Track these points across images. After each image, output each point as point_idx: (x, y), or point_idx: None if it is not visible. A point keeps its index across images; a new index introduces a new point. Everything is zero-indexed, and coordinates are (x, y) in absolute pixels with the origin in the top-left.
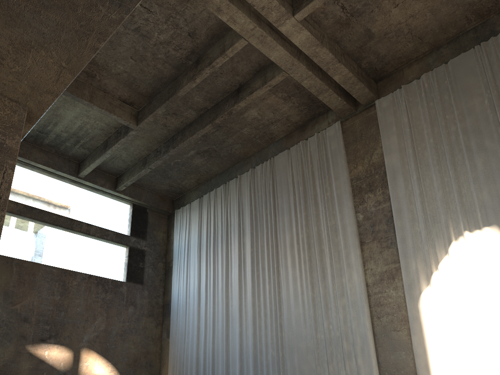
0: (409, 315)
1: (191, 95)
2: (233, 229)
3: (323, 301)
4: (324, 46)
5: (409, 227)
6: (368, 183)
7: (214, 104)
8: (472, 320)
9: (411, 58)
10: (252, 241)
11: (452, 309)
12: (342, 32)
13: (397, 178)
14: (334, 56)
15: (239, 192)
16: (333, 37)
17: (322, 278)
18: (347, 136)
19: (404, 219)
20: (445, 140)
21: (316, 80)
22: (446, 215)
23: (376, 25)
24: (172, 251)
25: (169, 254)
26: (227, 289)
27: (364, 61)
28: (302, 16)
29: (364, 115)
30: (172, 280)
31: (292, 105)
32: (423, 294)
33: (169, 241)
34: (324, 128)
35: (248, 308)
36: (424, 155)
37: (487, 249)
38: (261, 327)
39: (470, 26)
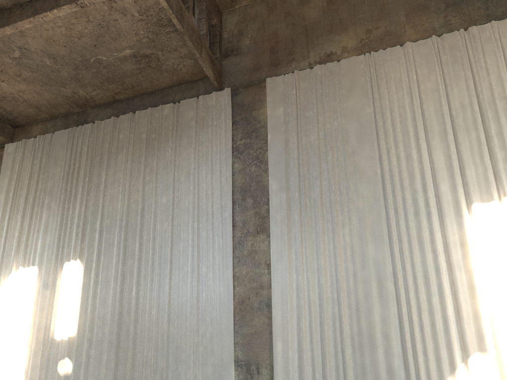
0: None
1: None
2: None
3: None
4: None
5: None
6: None
7: None
8: (6, 333)
9: (37, 118)
10: None
11: None
12: None
13: None
14: None
15: None
16: None
17: None
18: None
19: None
20: (32, 194)
21: None
22: (14, 252)
23: None
24: None
25: None
26: None
27: None
28: None
29: None
30: None
31: None
32: None
33: None
34: None
35: None
36: (19, 200)
37: (28, 282)
38: None
39: (75, 110)
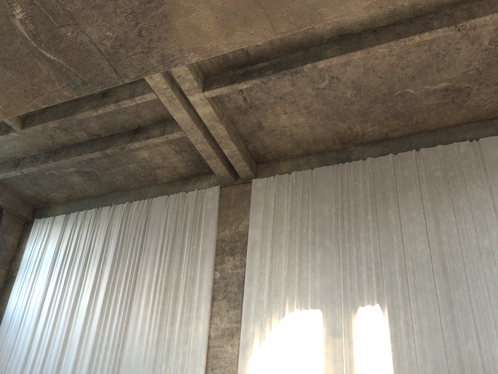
0: (238, 371)
1: (88, 119)
2: (95, 255)
3: (167, 344)
4: (222, 123)
5: (256, 295)
6: (231, 247)
7: (109, 135)
8: None
9: (288, 155)
10: (111, 271)
11: (273, 373)
12: (239, 117)
13: (255, 250)
14: (228, 134)
15: (109, 220)
16: (231, 118)
17: (171, 322)
18: (222, 201)
19: (253, 287)
20: (298, 230)
21: (208, 147)
22: (285, 292)
23: (267, 121)
24: (20, 260)
25: (15, 262)
26: (72, 314)
27: (252, 144)
28: (210, 95)
29: (241, 188)
30: (11, 291)
31: (181, 159)
32: (254, 355)
33: (19, 249)
34: (205, 187)
35: (90, 337)
36: (280, 237)
37: (309, 327)
38: (99, 359)
39: (334, 147)
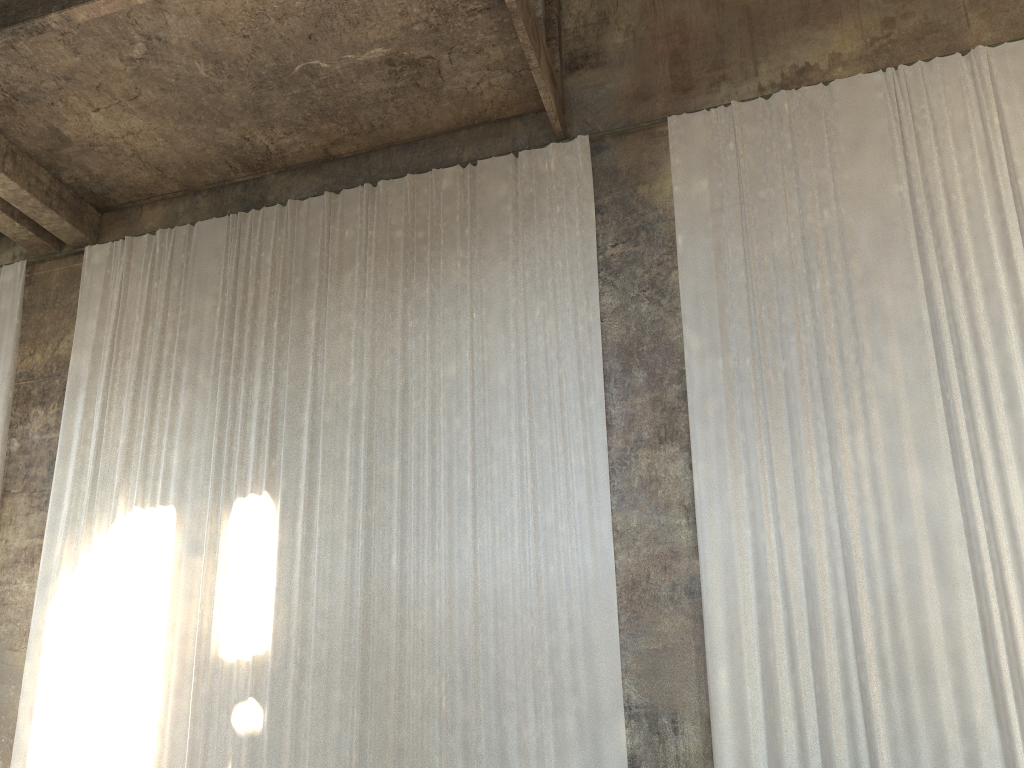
0: (31, 627)
1: None
2: None
3: None
4: None
5: (71, 482)
6: (43, 389)
7: None
8: (109, 646)
9: (153, 193)
10: None
11: (88, 626)
12: (4, 118)
13: (78, 394)
14: None
15: None
16: None
17: None
18: (35, 292)
19: (69, 468)
20: (154, 353)
21: None
22: (120, 475)
23: (69, 126)
24: None
25: None
26: None
27: (66, 174)
28: None
29: (69, 265)
30: None
31: None
32: (59, 596)
33: None
34: (5, 263)
35: None
36: (124, 367)
37: (154, 540)
38: None
39: (239, 177)
